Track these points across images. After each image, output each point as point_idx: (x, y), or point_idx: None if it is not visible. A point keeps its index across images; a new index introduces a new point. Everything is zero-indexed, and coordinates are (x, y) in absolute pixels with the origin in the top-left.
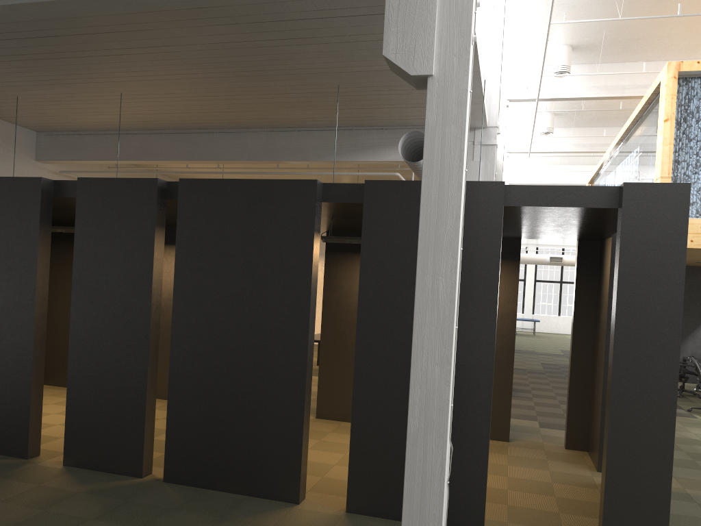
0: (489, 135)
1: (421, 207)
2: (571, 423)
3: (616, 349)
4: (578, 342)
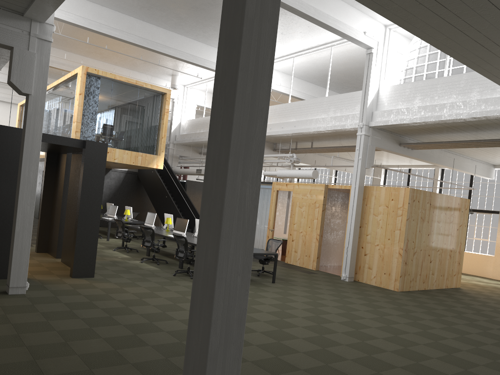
0: None
1: (24, 144)
2: (40, 240)
3: (81, 201)
4: (45, 201)
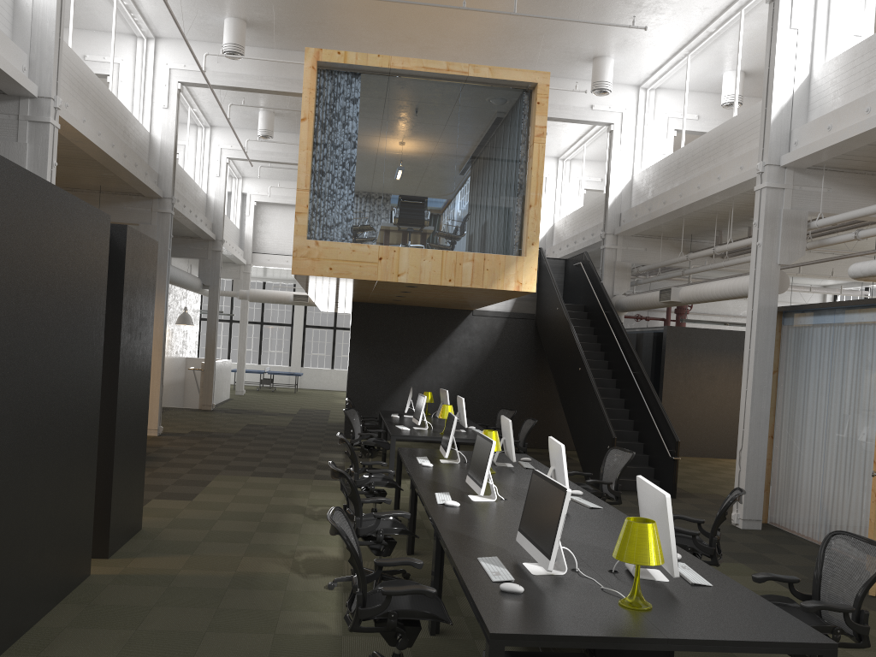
0: (40, 108)
1: None
2: None
3: None
4: None
